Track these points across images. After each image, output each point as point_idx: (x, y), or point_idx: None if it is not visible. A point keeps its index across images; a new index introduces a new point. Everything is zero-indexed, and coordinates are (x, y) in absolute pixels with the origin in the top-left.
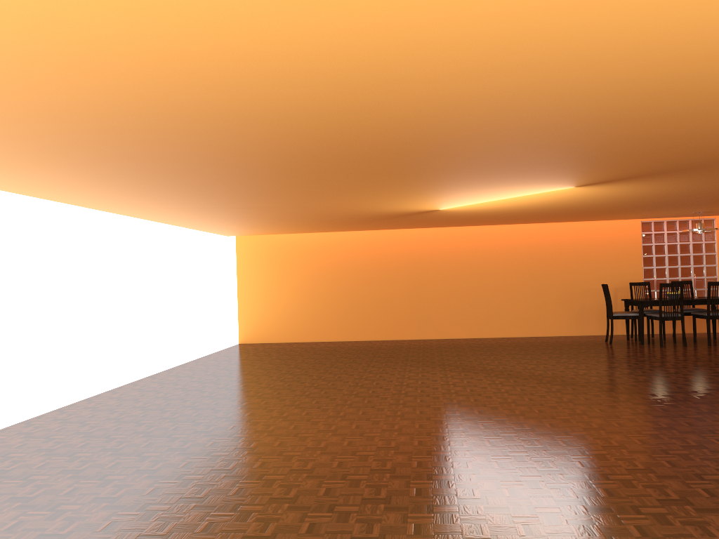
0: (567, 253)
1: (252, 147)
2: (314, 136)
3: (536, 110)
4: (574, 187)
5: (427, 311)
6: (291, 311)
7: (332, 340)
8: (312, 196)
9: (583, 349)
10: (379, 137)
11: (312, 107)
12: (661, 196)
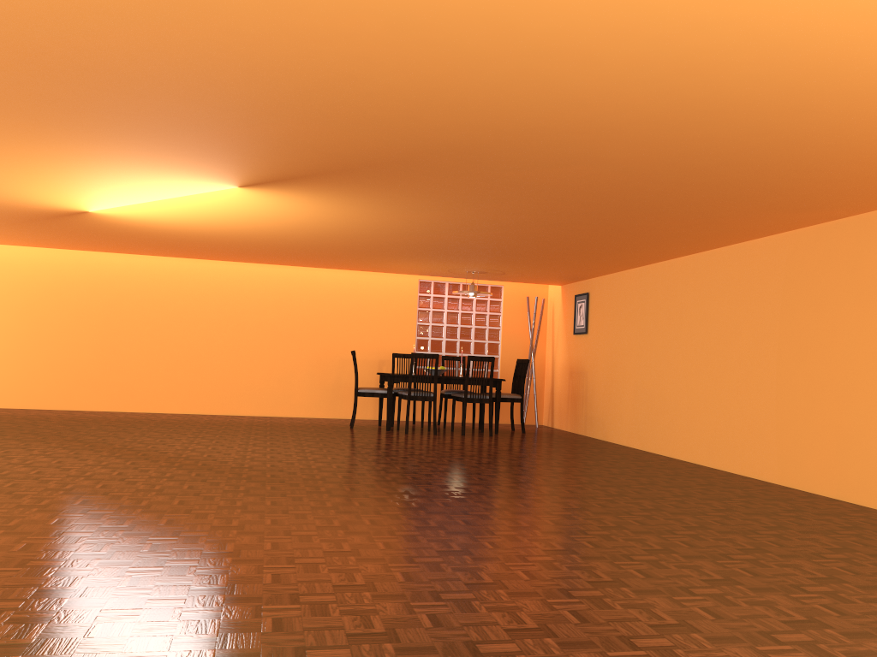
0: (326, 310)
1: None
2: None
3: None
4: (239, 188)
5: (125, 372)
6: None
7: None
8: None
9: (307, 431)
10: None
11: None
12: (389, 229)
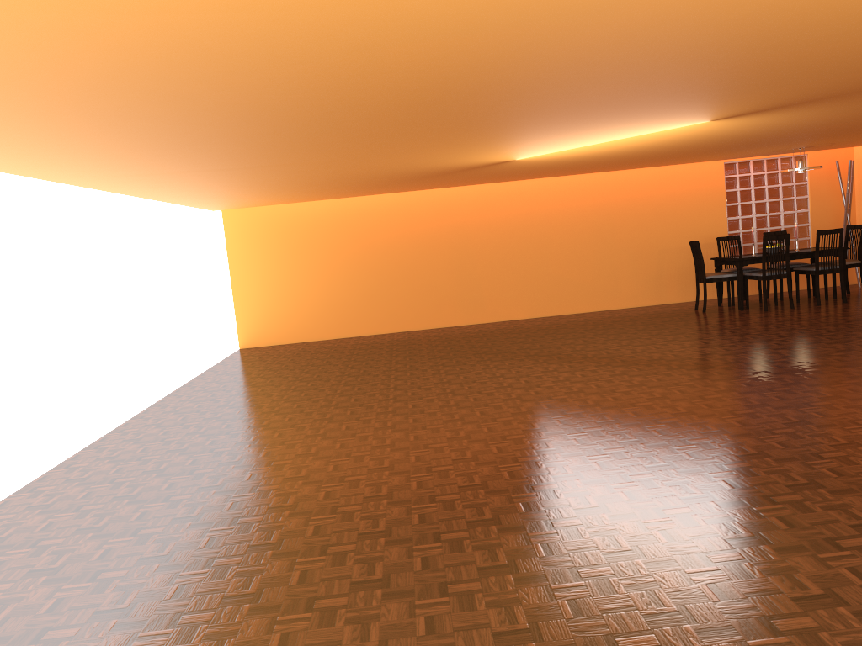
0: (640, 206)
1: (376, 77)
2: (479, 57)
3: (811, 7)
4: (709, 122)
5: (476, 289)
6: (305, 302)
7: (360, 334)
8: (378, 150)
9: (678, 321)
10: (562, 57)
11: (527, 8)
12: (789, 128)
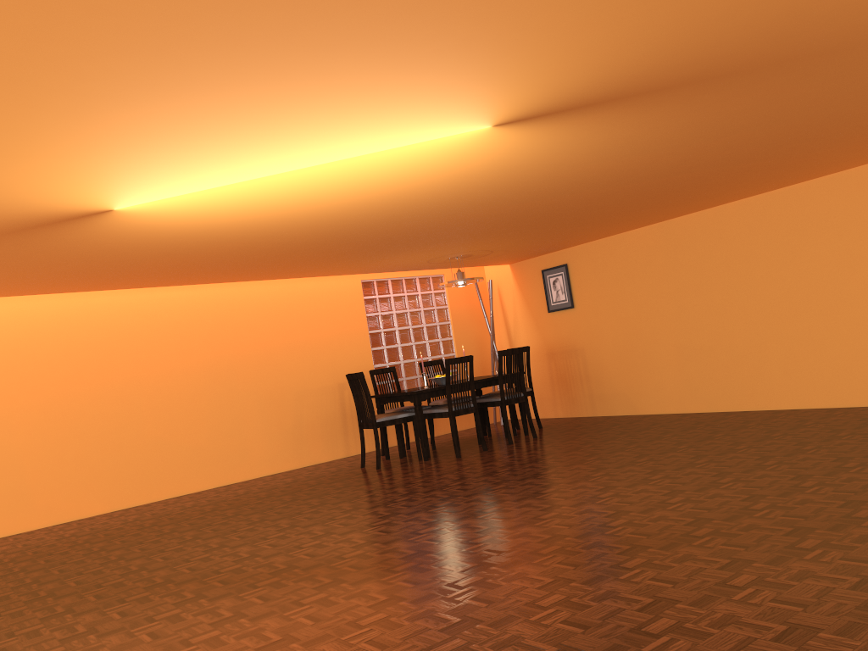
0: (267, 334)
1: None
2: None
3: None
4: (488, 129)
5: (13, 474)
6: None
7: None
8: None
9: (360, 485)
10: None
11: None
12: (517, 194)
